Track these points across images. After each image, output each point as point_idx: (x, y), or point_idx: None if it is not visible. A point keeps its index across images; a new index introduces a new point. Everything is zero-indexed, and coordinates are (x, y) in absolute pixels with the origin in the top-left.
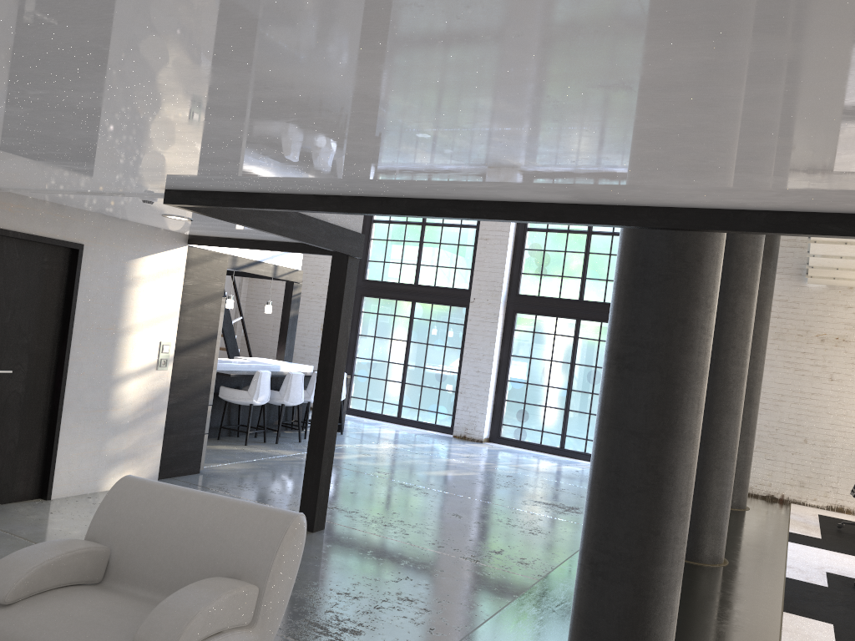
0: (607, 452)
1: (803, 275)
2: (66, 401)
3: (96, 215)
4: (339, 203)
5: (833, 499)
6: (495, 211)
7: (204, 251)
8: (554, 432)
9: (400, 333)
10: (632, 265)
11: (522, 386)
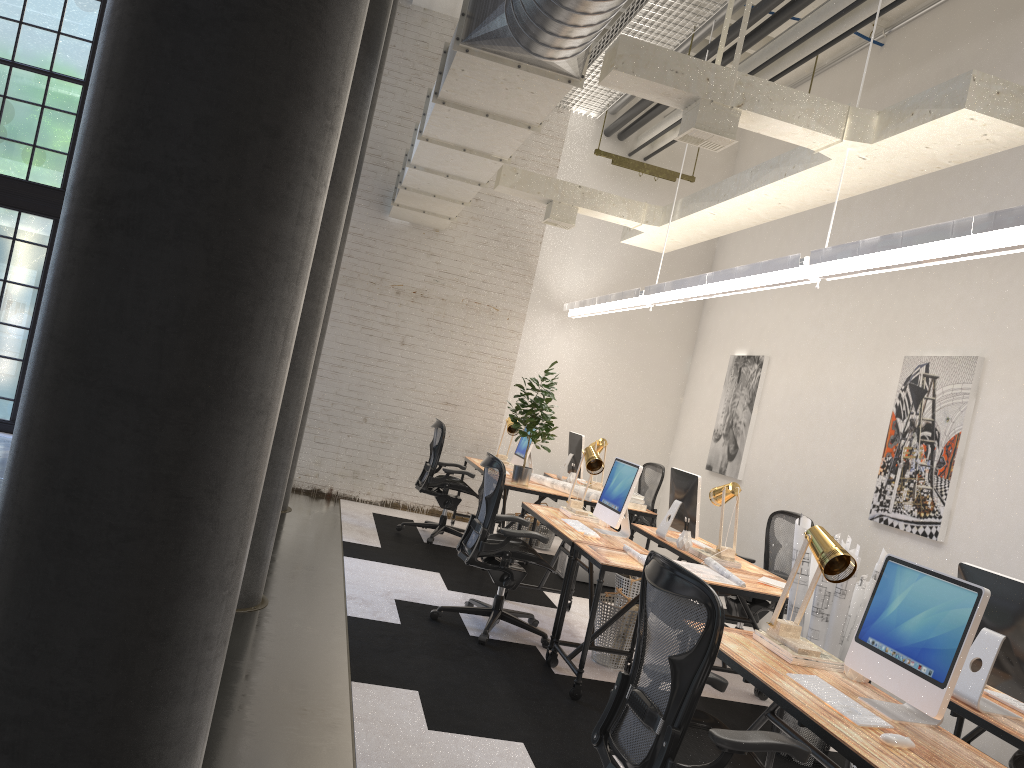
0: (51, 442)
1: (385, 205)
2: None
3: None
4: None
5: (390, 493)
6: None
7: None
8: (3, 396)
9: None
10: None
11: None
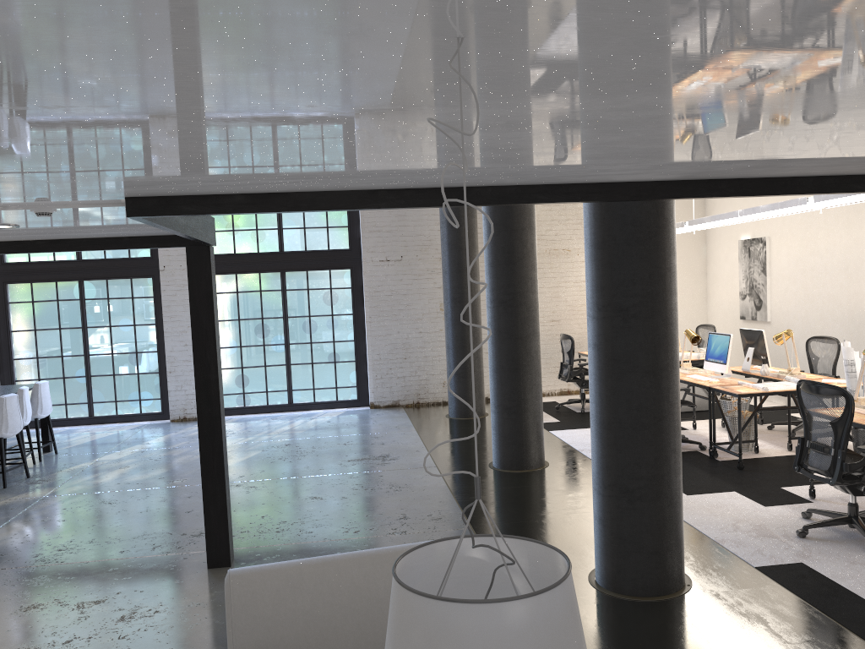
0: (625, 394)
1: None
2: None
3: None
4: (407, 197)
5: None
6: (589, 193)
7: None
8: (280, 390)
9: (71, 320)
10: (622, 226)
11: (235, 350)
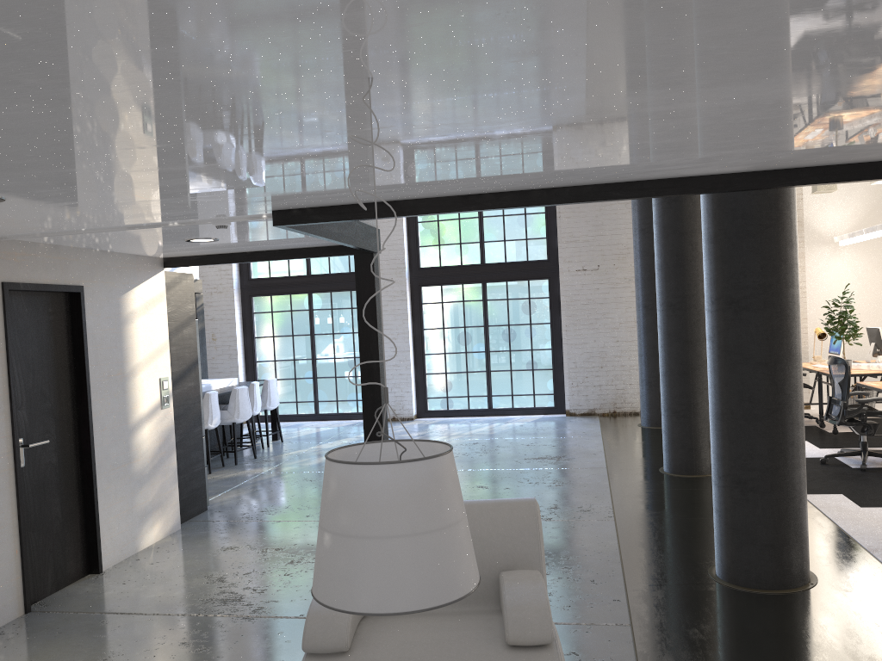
0: (737, 385)
1: None
2: (96, 461)
3: (87, 251)
4: (493, 200)
5: None
6: (663, 188)
7: (174, 273)
8: (480, 395)
9: (301, 328)
10: (732, 220)
11: (440, 357)
